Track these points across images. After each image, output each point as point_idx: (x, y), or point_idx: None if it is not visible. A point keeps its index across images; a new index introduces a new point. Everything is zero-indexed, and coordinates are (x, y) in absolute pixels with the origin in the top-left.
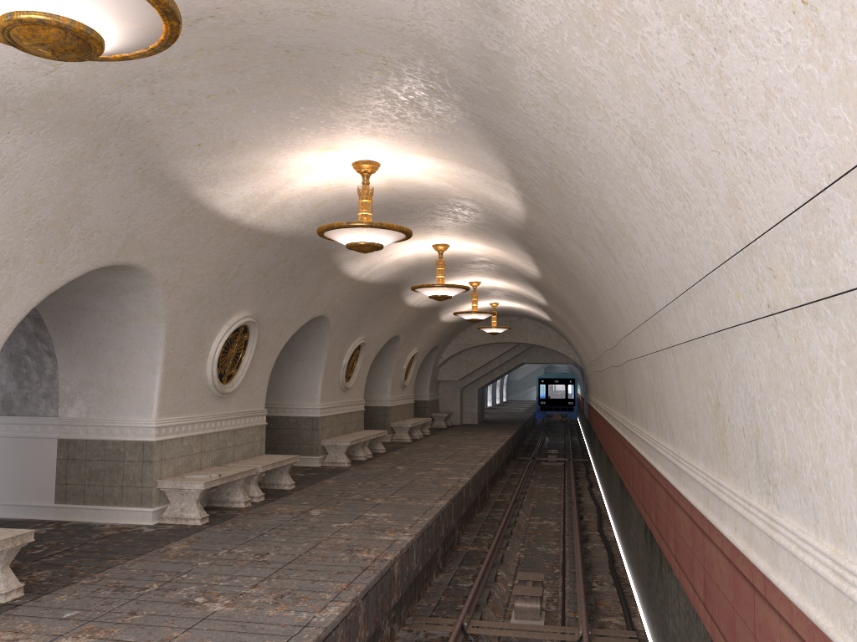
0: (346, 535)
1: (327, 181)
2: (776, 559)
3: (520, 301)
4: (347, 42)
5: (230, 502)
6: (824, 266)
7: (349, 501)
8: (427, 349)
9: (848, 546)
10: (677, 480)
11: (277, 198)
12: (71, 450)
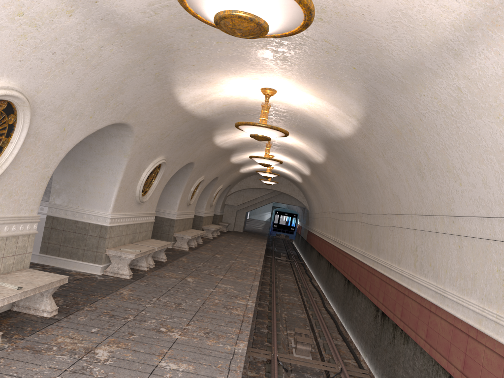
0: (217, 297)
1: (240, 94)
2: None
3: (288, 169)
4: (323, 35)
5: (138, 266)
6: None
7: (203, 274)
8: (226, 186)
9: None
10: (439, 302)
11: (209, 98)
12: (54, 223)
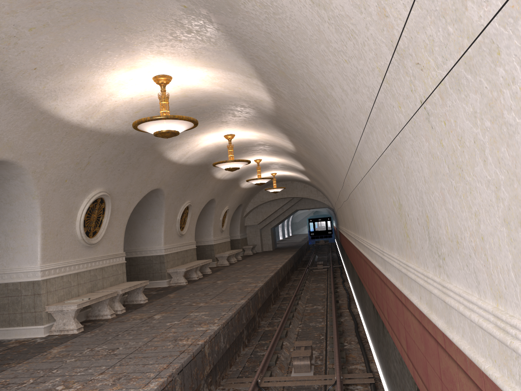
0: (175, 330)
1: (139, 93)
2: (450, 319)
3: (289, 170)
4: None
5: (101, 316)
6: (461, 26)
7: (181, 306)
8: (235, 206)
9: (508, 302)
10: (384, 268)
11: (106, 107)
12: None
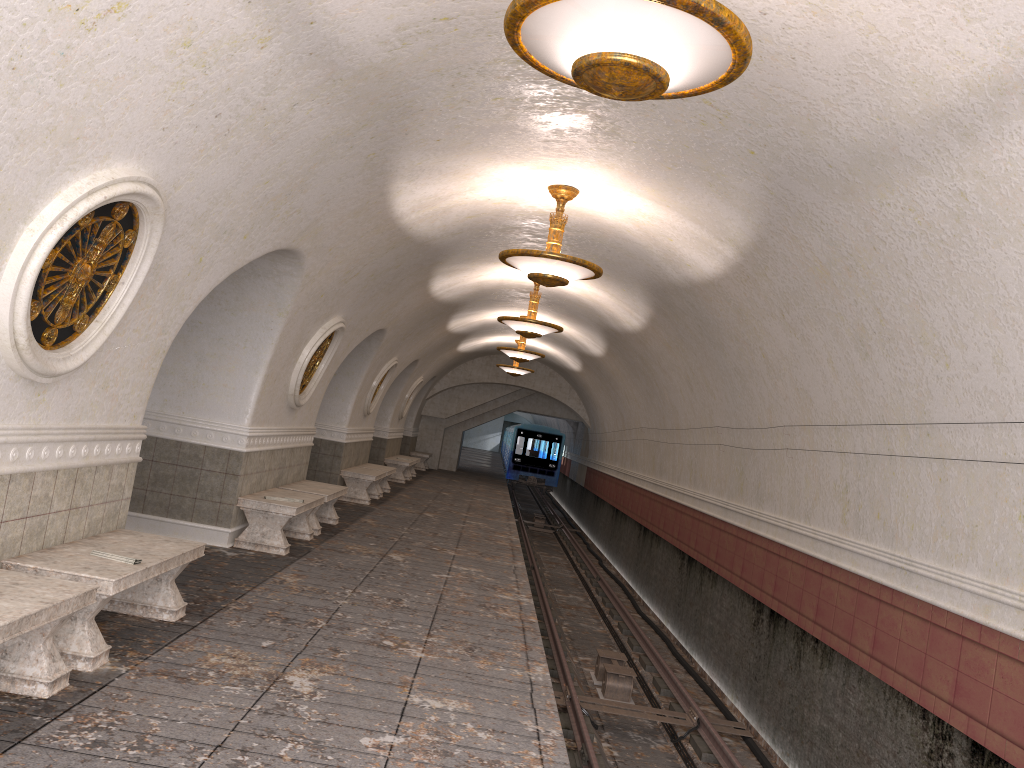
0: (461, 588)
1: (505, 196)
2: None
3: (556, 344)
4: None
5: (293, 532)
6: None
7: (418, 548)
8: (428, 378)
9: None
10: (899, 582)
11: (446, 203)
12: None
